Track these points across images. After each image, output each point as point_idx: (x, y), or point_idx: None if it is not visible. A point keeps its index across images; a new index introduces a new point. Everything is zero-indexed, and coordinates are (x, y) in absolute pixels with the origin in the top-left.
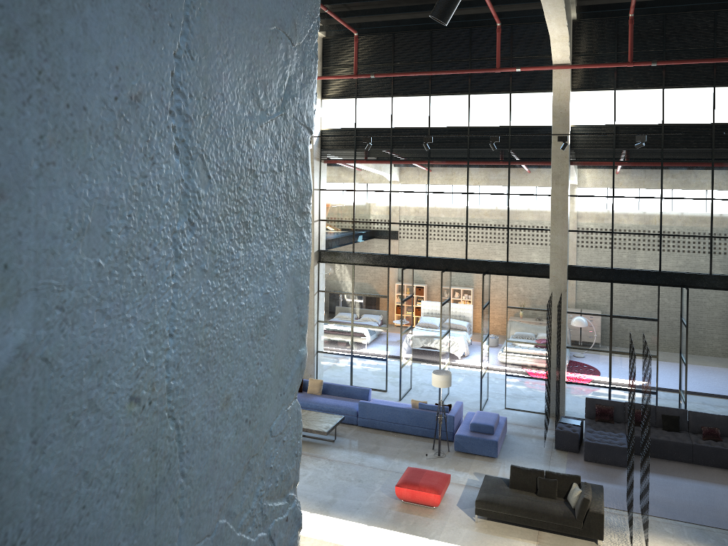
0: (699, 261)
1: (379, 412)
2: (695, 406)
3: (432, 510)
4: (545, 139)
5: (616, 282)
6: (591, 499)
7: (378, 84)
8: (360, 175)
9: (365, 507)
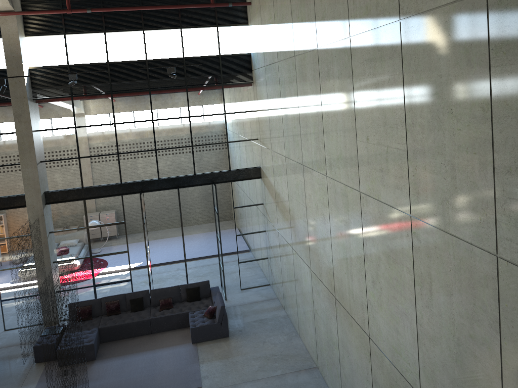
0: (150, 170)
1: None
2: (172, 274)
3: None
4: (7, 81)
5: (87, 199)
6: None
7: None
8: None
9: None
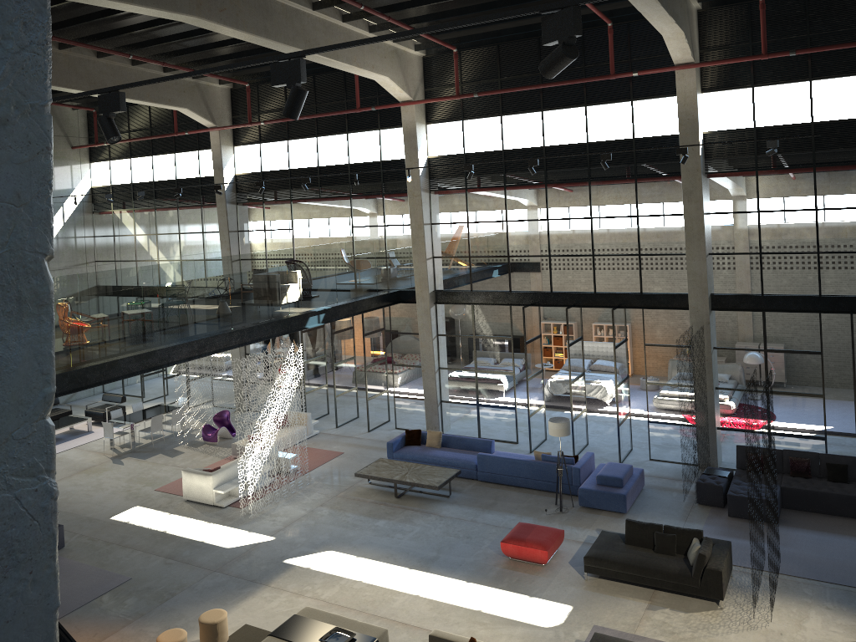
0: None
1: (500, 465)
2: None
3: (540, 568)
4: (675, 150)
5: (767, 311)
6: (708, 555)
7: (485, 102)
8: (473, 205)
9: (469, 563)
